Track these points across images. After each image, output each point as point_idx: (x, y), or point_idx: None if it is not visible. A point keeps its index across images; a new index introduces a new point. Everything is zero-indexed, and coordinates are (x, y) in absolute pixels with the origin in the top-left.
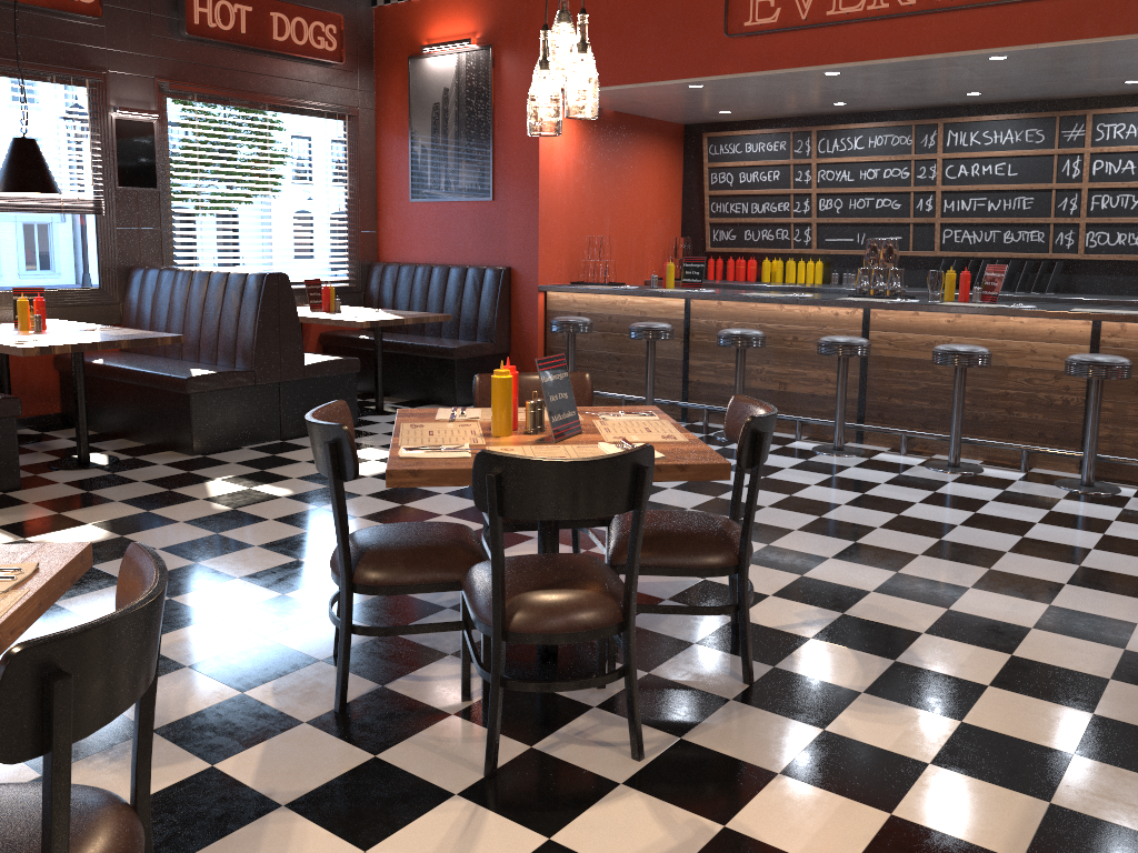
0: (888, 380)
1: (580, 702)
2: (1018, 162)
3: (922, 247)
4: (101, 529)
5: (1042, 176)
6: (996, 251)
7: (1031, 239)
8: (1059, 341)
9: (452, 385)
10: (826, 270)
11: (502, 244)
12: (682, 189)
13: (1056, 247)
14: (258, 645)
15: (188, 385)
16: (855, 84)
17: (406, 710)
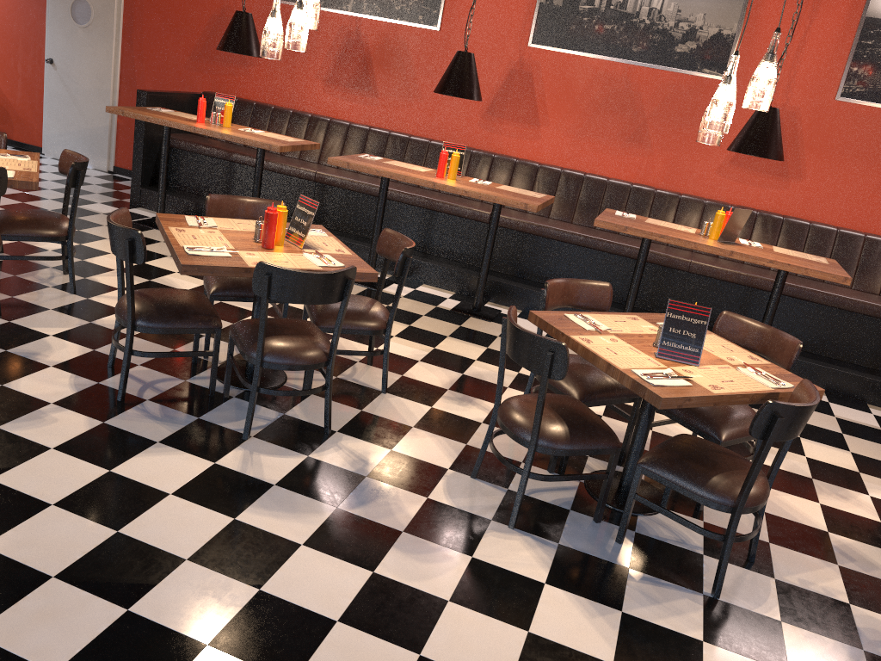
0: None
1: (9, 277)
2: None
3: None
4: None
5: None
6: None
7: None
8: None
9: None
10: None
11: None
12: None
13: None
14: None
15: None
16: None
17: (4, 304)
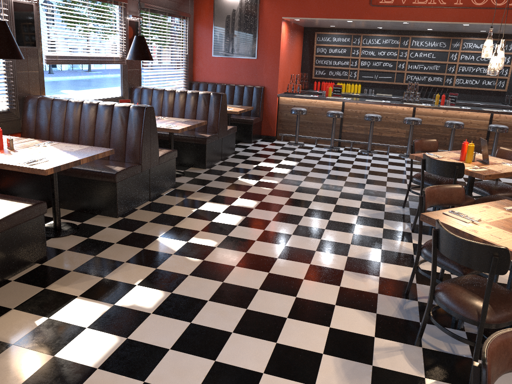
0: (420, 132)
1: None
2: (436, 53)
3: (399, 81)
4: (247, 199)
5: (444, 58)
6: (425, 84)
7: (437, 80)
8: (479, 119)
9: (250, 135)
10: (361, 88)
11: (260, 77)
12: (302, 53)
13: (445, 83)
14: (386, 230)
15: (206, 141)
16: (402, 25)
17: None
